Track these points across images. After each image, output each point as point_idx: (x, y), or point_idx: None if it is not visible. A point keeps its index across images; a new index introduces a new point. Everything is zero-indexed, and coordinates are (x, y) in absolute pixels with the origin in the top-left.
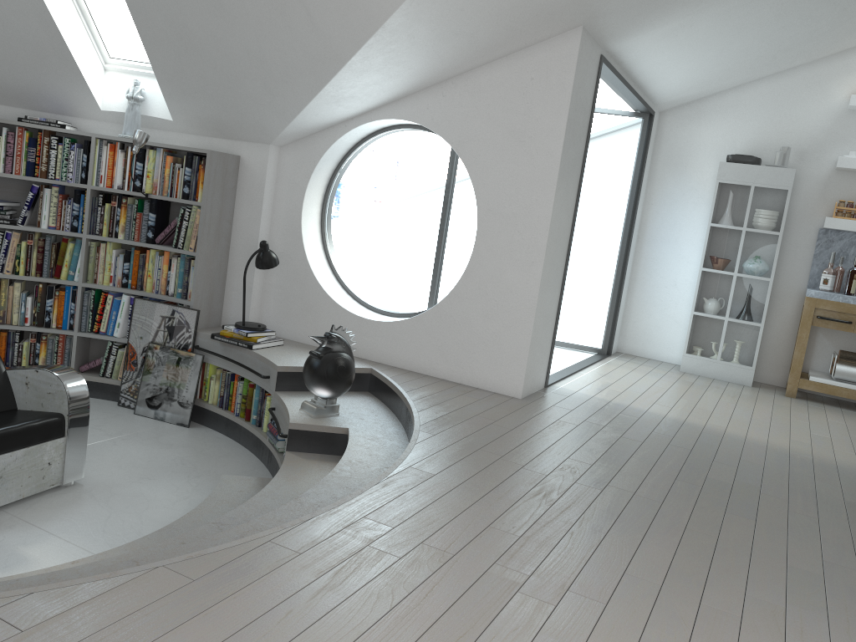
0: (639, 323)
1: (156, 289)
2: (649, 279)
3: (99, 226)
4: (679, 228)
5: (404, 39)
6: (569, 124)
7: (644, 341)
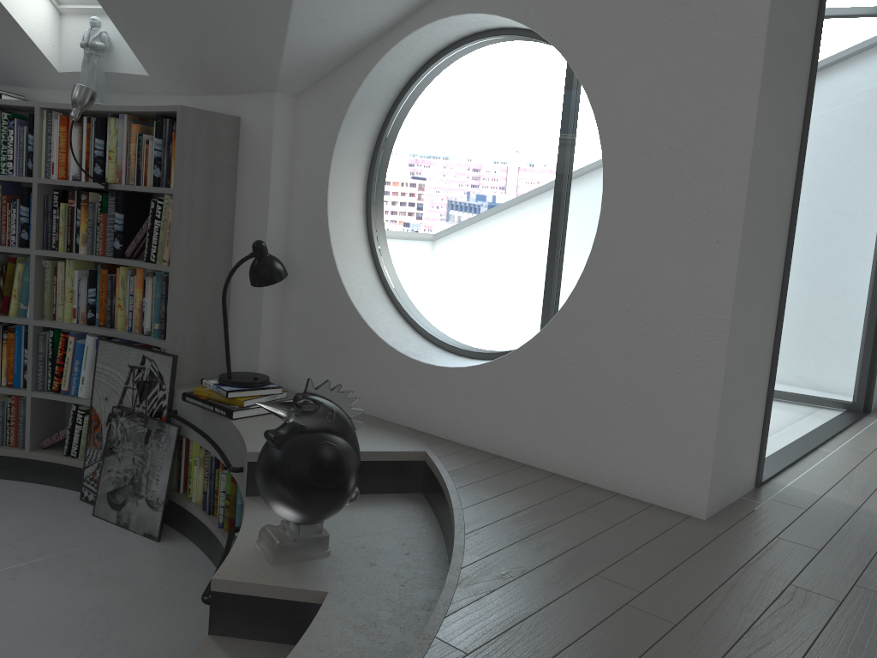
0: None
1: (129, 326)
2: None
3: (55, 236)
4: None
5: None
6: None
7: None
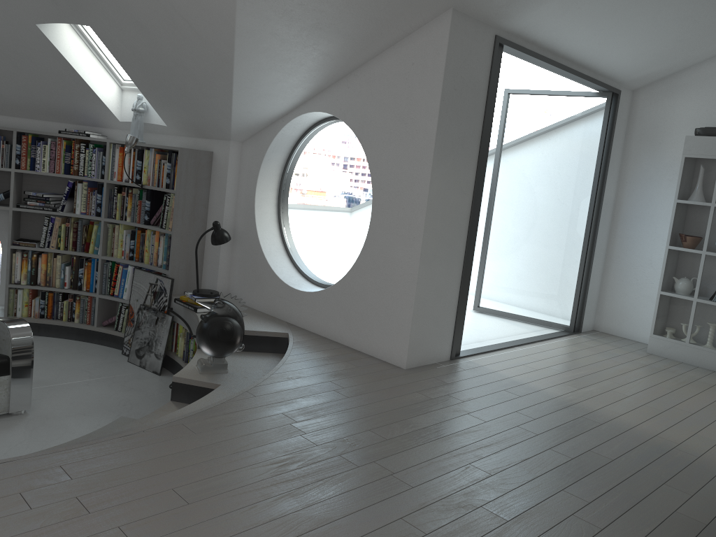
0: (615, 302)
1: (150, 261)
2: (624, 258)
3: (114, 211)
4: (654, 206)
5: (269, 38)
6: (446, 104)
7: (620, 320)
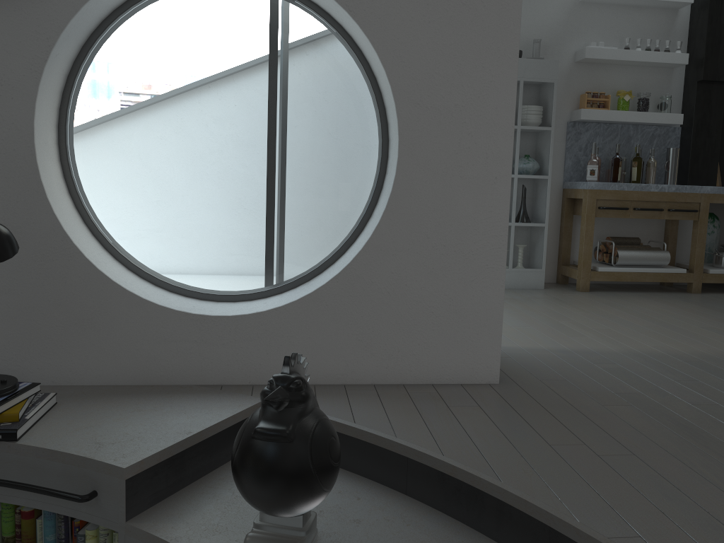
0: None
1: None
2: None
3: None
4: None
5: None
6: None
7: None
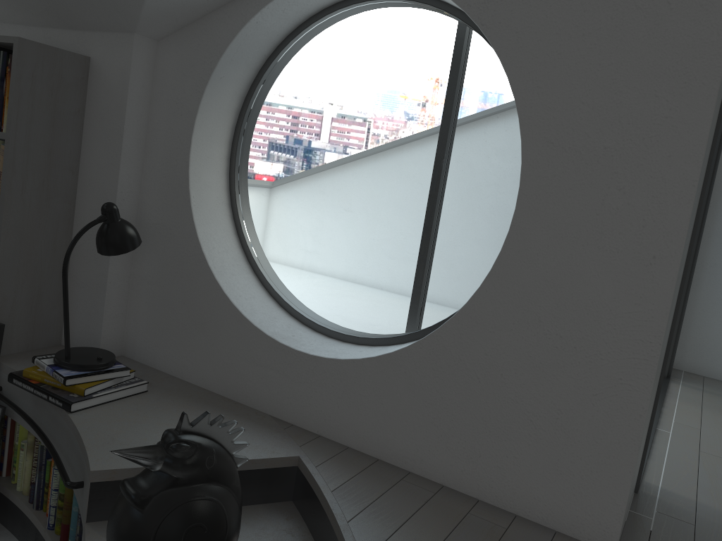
0: (707, 330)
1: None
2: None
3: None
4: None
5: None
6: None
7: (715, 355)
